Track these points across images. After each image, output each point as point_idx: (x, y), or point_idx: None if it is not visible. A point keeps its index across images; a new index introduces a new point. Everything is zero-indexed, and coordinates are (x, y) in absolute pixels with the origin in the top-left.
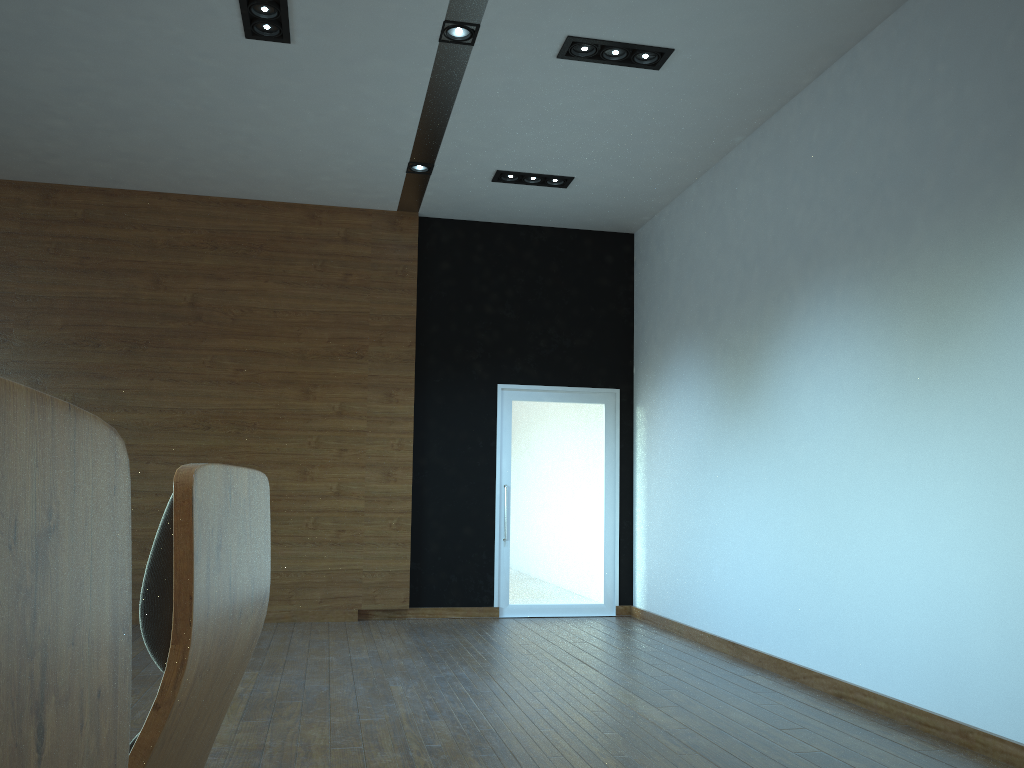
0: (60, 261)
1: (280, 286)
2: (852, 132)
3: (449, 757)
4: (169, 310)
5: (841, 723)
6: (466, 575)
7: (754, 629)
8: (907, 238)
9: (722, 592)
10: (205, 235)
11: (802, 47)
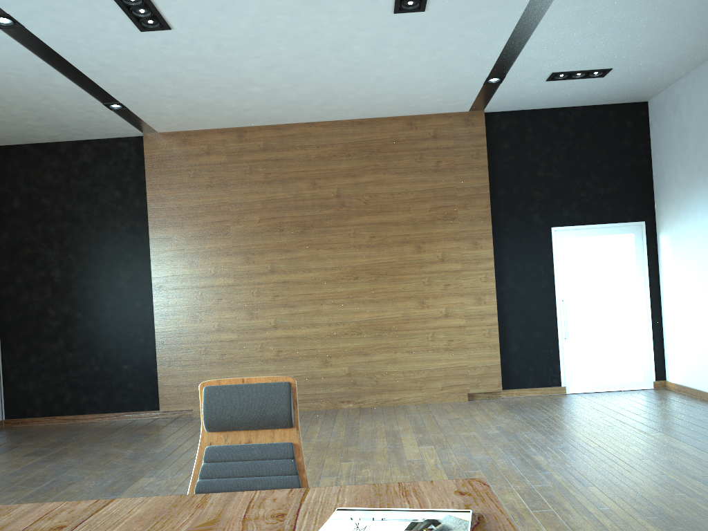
0: (253, 178)
1: (393, 176)
2: None
3: (623, 519)
4: (323, 202)
5: None
6: (539, 365)
7: None
8: None
9: None
10: (341, 147)
11: None
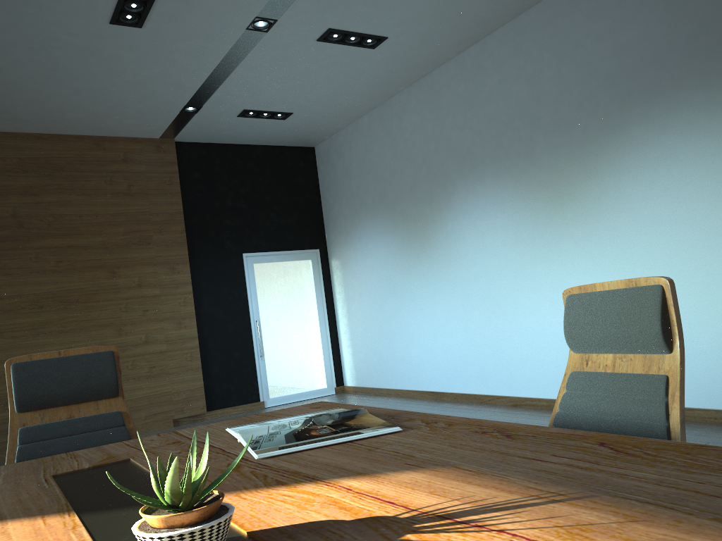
0: None
1: (81, 197)
2: (488, 88)
3: None
4: None
5: (531, 416)
6: (240, 384)
7: (447, 381)
8: (533, 149)
9: (419, 364)
10: (16, 162)
11: (457, 38)
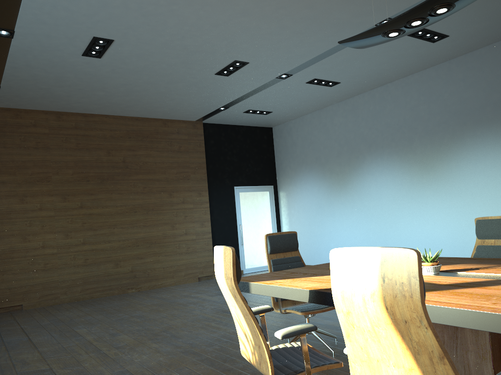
0: (68, 145)
1: (156, 152)
2: (387, 109)
3: None
4: (115, 164)
5: None
6: None
7: None
8: (412, 143)
9: None
10: (125, 132)
11: (374, 83)
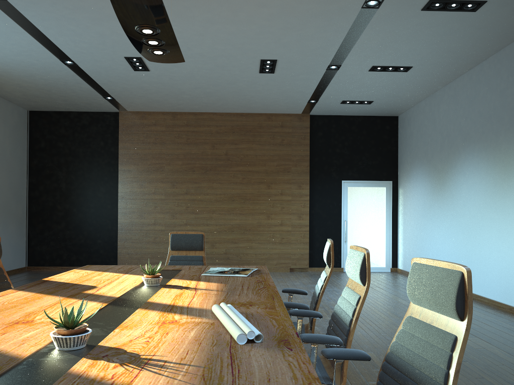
0: (179, 140)
1: (257, 146)
2: (481, 94)
3: None
4: (218, 157)
5: None
6: None
7: None
8: (498, 137)
9: None
10: (229, 127)
11: (462, 63)
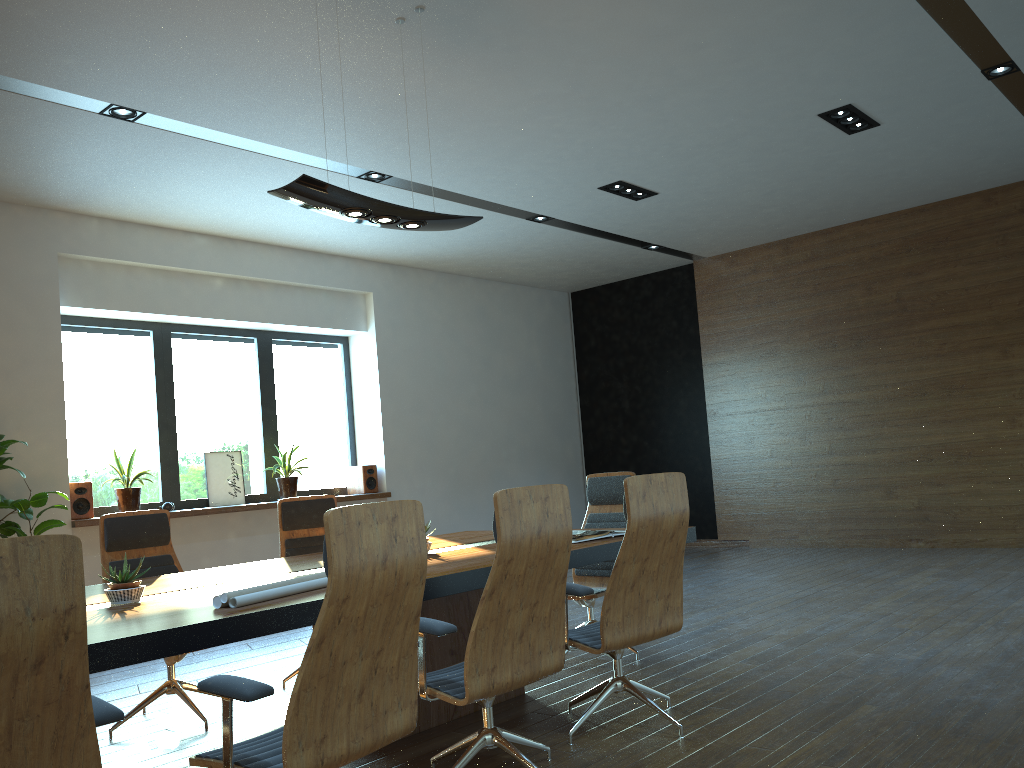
0: (801, 291)
1: (967, 267)
2: None
3: (1004, 628)
4: (880, 308)
5: None
6: None
7: None
8: None
9: None
10: (899, 243)
11: None
